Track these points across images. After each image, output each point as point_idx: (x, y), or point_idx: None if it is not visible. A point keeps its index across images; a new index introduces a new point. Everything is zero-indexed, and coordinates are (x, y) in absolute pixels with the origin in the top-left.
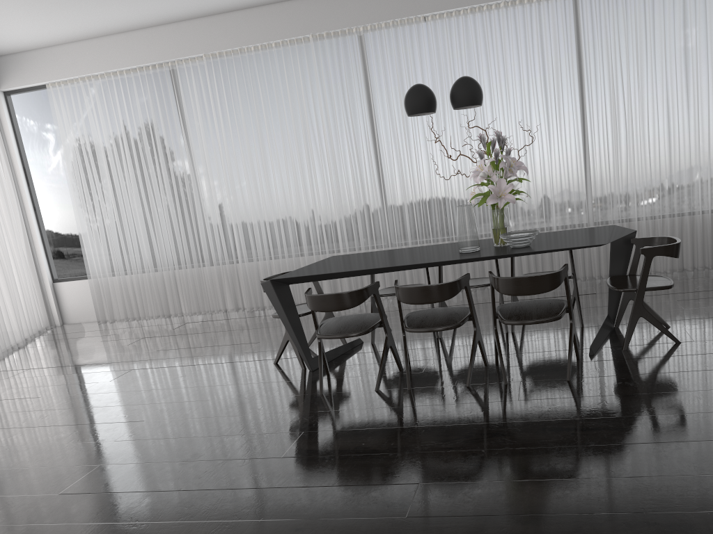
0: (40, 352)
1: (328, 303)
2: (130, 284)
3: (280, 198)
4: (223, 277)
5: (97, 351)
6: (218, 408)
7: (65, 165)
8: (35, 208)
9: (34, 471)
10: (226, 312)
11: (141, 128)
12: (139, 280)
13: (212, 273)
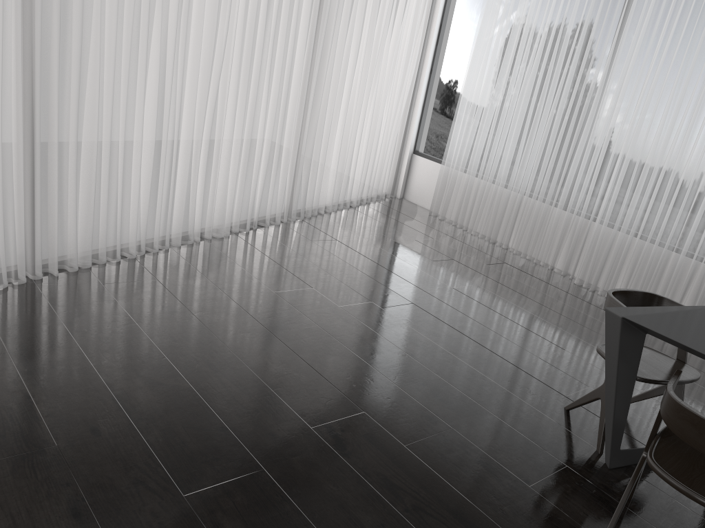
0: (360, 222)
1: (701, 435)
2: (474, 189)
3: (690, 167)
4: (568, 229)
5: (403, 252)
6: (454, 457)
7: (476, 35)
8: (431, 71)
9: (206, 419)
10: (551, 271)
11: (570, 17)
12: (484, 190)
13: (559, 219)
